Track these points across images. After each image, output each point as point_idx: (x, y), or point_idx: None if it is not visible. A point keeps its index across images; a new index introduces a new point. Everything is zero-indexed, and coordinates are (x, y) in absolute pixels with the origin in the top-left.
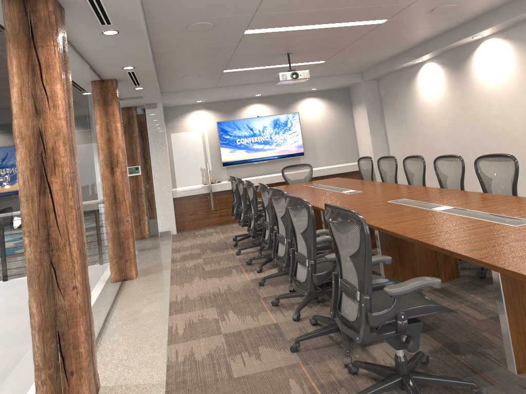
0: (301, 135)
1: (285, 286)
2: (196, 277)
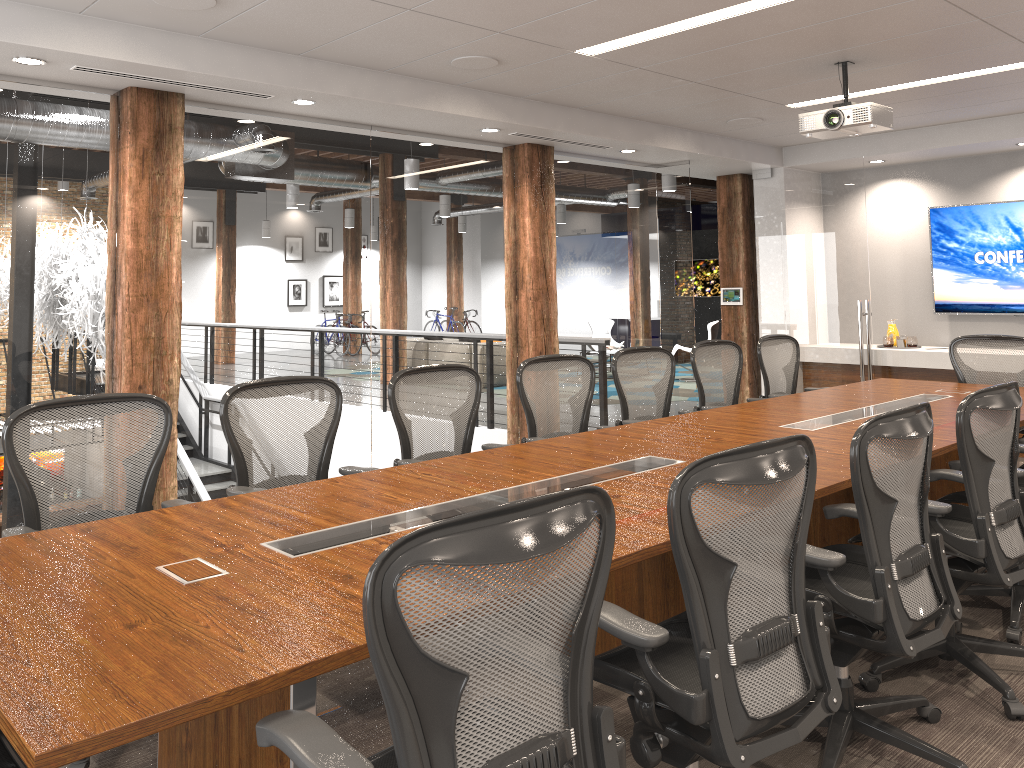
0: None
1: None
2: None
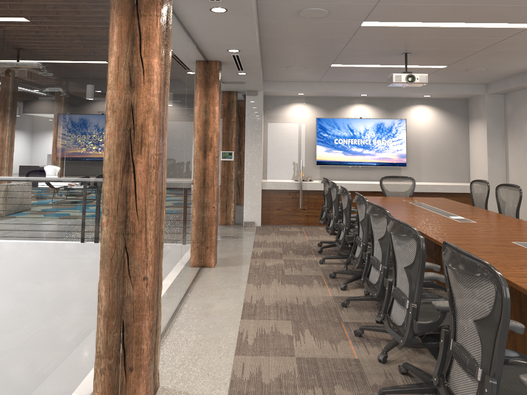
0: (406, 144)
1: (371, 314)
2: (274, 279)
